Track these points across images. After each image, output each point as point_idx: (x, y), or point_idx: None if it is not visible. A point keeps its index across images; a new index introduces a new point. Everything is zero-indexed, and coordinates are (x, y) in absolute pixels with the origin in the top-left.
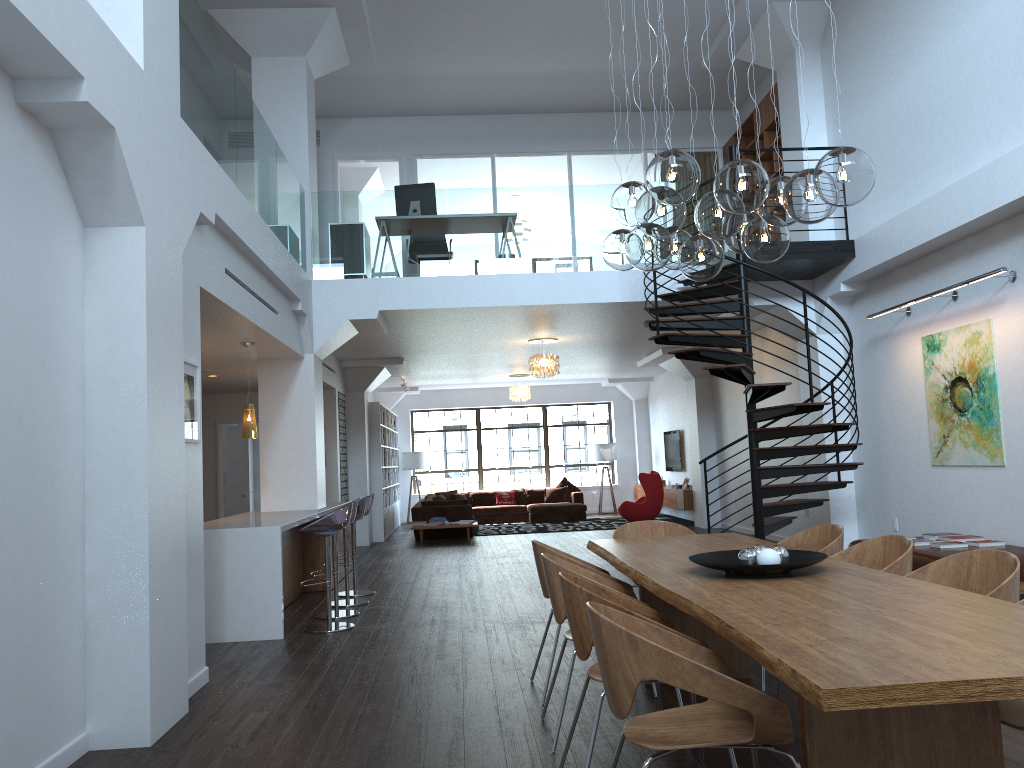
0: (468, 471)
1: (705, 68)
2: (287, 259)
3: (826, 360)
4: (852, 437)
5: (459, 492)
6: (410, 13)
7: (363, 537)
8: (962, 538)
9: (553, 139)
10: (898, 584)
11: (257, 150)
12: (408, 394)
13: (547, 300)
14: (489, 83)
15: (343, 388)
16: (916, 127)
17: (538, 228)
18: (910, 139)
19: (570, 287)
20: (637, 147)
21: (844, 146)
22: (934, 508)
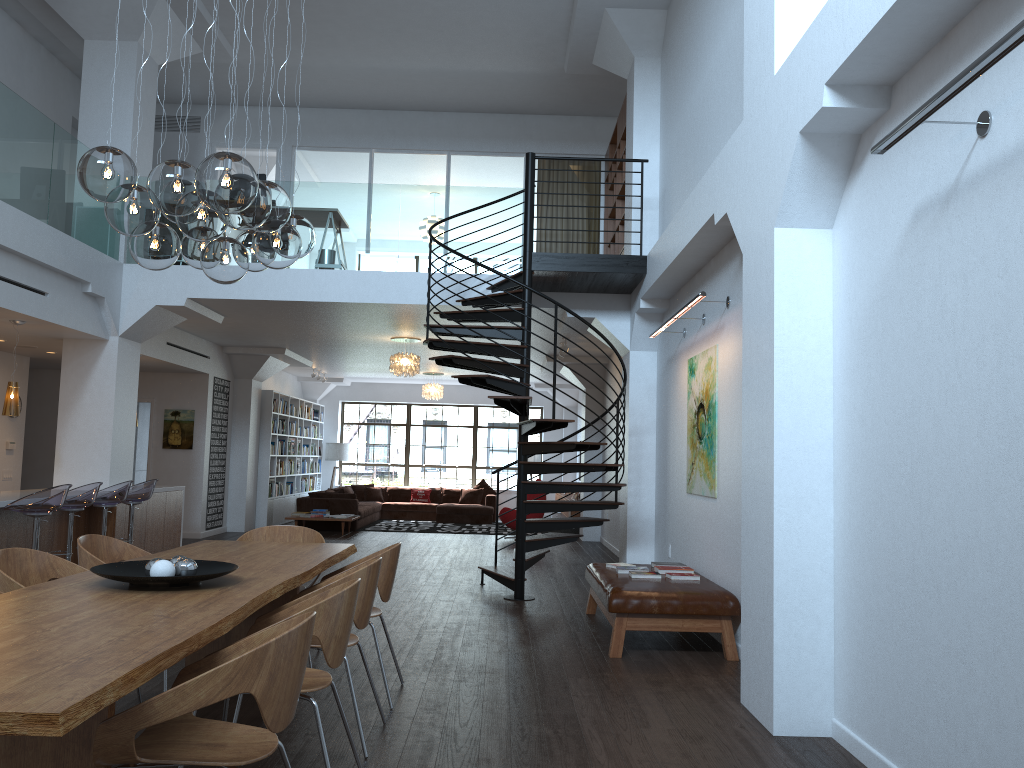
0: (394, 466)
1: (567, 73)
2: (60, 241)
3: (637, 377)
4: (623, 458)
5: (382, 486)
6: (244, 3)
7: (239, 523)
8: (670, 569)
9: (433, 138)
10: (204, 606)
11: (4, 130)
12: (338, 385)
13: (356, 298)
14: (356, 78)
15: (228, 374)
16: (696, 143)
17: (355, 225)
18: (693, 155)
19: (381, 286)
20: (518, 150)
21: (646, 159)
22: (686, 537)
